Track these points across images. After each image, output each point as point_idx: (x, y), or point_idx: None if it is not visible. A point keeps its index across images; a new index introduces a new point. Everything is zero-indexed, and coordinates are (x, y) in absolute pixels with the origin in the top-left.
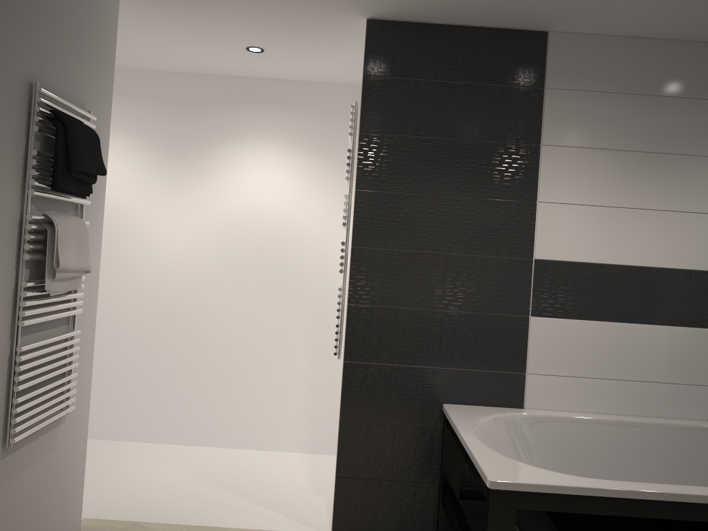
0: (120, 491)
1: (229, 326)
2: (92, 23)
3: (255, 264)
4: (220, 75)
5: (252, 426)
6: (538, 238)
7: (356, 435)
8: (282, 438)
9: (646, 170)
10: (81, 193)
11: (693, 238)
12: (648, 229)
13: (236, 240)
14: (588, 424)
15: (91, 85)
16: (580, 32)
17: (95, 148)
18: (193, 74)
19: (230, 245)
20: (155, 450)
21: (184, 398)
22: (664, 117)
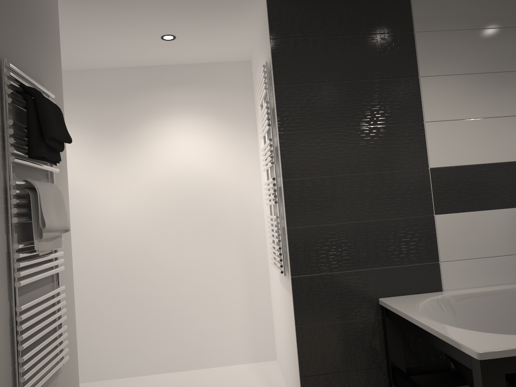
0: None
1: (172, 269)
2: (40, 15)
3: (187, 214)
4: (136, 66)
5: (204, 349)
6: (430, 151)
7: (311, 338)
8: (230, 354)
9: (501, 86)
10: (53, 160)
11: None
12: (512, 132)
13: (169, 197)
14: (498, 294)
15: (45, 68)
16: None
17: (60, 119)
18: (114, 68)
19: (164, 202)
20: (126, 384)
21: (143, 335)
22: (507, 43)
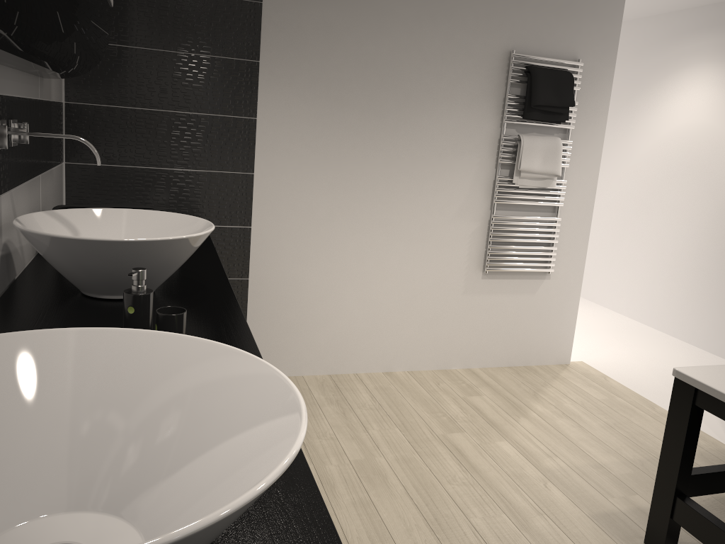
0: (628, 362)
1: None
2: None
3: None
4: None
5: None
6: None
7: None
8: None
9: None
10: (551, 120)
11: None
12: None
13: None
14: None
15: (585, 39)
16: None
17: (562, 88)
18: None
19: None
20: (704, 357)
21: None
22: None
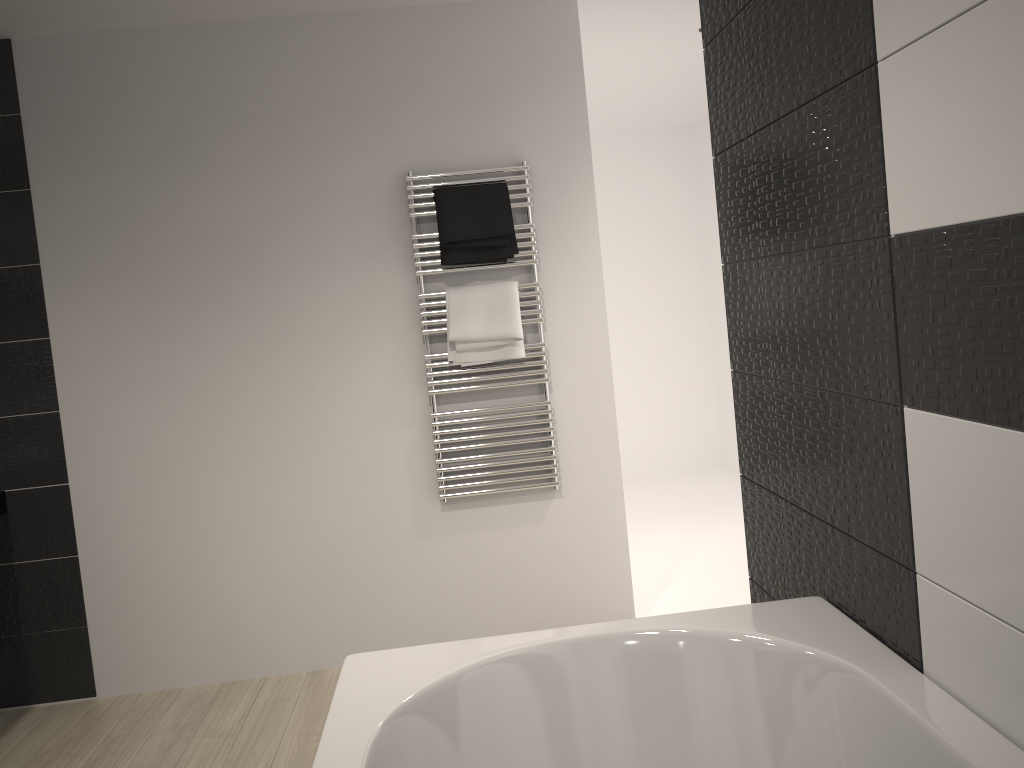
0: None
1: None
2: (515, 64)
3: None
4: None
5: None
6: (887, 171)
7: None
8: None
9: None
10: (488, 259)
11: None
12: None
13: None
14: None
15: (529, 130)
16: None
17: (488, 209)
18: None
19: None
20: None
21: None
22: None
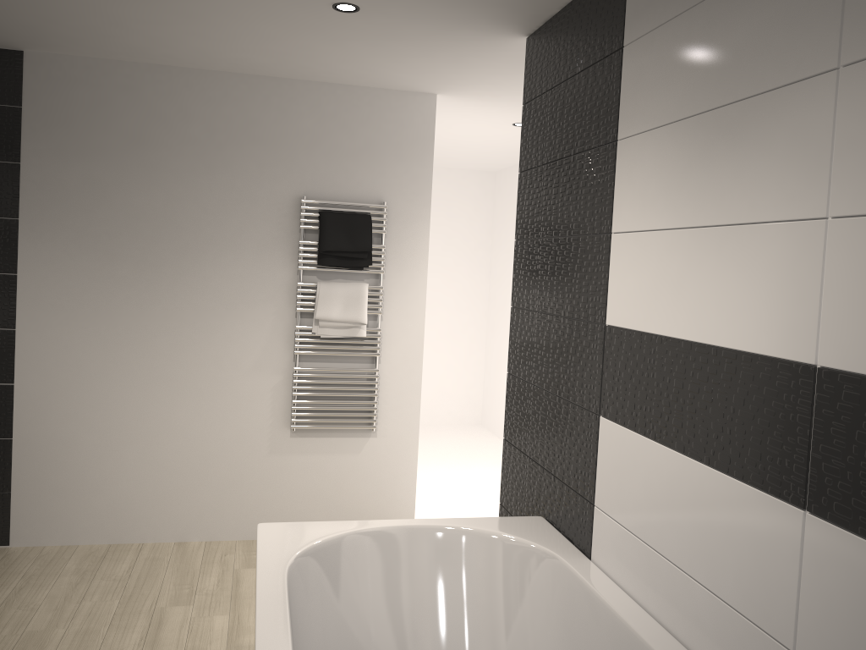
0: None
1: None
2: (388, 134)
3: None
4: None
5: None
6: (608, 291)
7: None
8: None
9: (715, 145)
10: (351, 266)
11: (778, 282)
12: (715, 268)
13: None
14: (601, 611)
15: (391, 181)
16: None
17: (356, 232)
18: None
19: None
20: None
21: None
22: (743, 20)
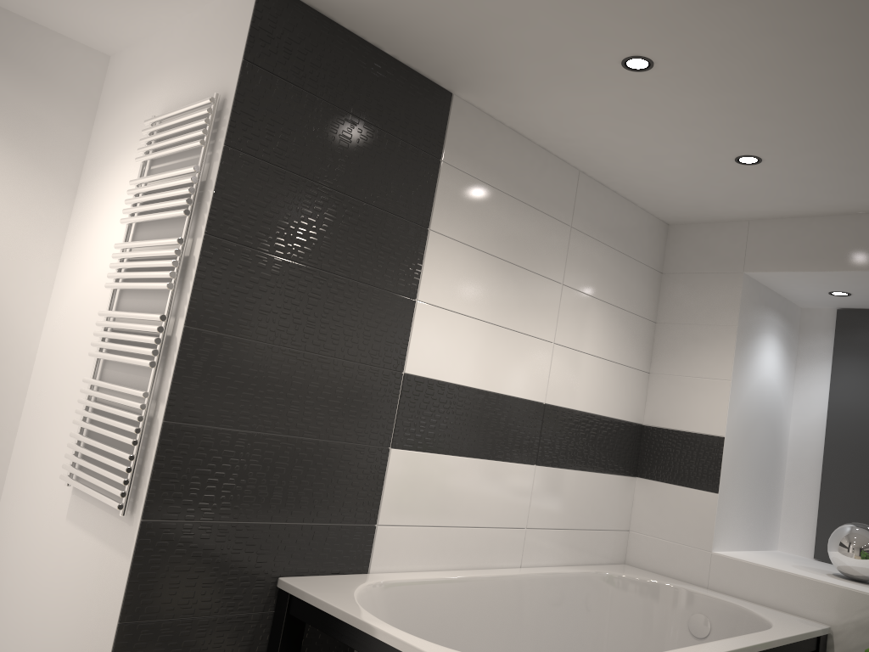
0: None
1: None
2: None
3: None
4: None
5: None
6: (411, 346)
7: (143, 648)
8: None
9: (510, 283)
10: None
11: (534, 365)
12: (504, 351)
13: None
14: (439, 586)
15: None
16: (480, 107)
17: None
18: None
19: None
20: None
21: None
22: (529, 229)
